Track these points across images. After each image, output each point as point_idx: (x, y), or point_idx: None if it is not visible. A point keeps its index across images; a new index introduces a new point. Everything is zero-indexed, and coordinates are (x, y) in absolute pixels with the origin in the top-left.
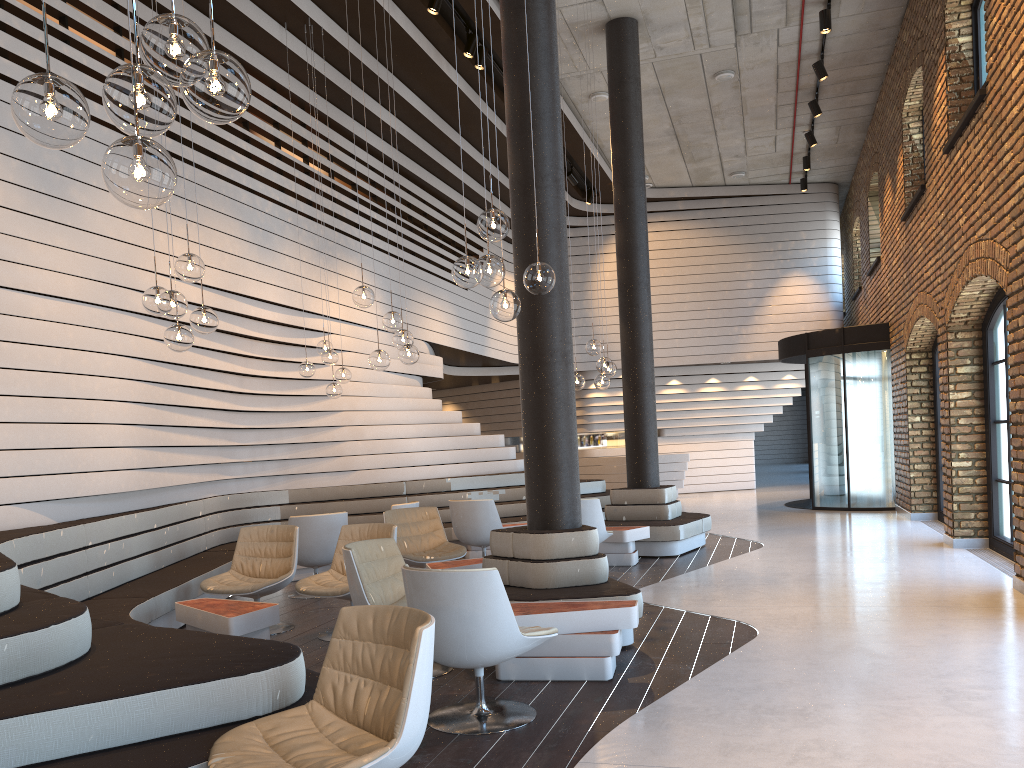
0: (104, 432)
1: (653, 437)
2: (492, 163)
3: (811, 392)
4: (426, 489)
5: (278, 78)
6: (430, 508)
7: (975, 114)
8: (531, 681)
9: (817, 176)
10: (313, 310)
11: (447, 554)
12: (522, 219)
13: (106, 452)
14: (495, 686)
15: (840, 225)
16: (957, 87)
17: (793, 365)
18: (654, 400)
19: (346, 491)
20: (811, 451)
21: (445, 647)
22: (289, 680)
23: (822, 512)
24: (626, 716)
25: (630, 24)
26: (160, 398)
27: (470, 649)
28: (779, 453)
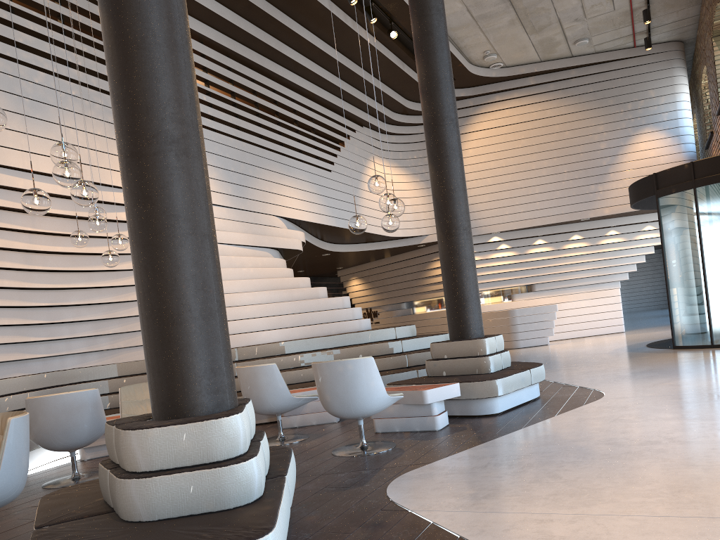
0: None
1: (472, 284)
2: (338, 51)
3: (663, 232)
4: (259, 354)
5: None
6: None
7: None
8: None
9: (661, 35)
10: (115, 184)
11: None
12: None
13: None
14: None
15: (690, 87)
16: None
17: (652, 216)
18: (470, 244)
19: None
20: (668, 291)
21: None
22: None
23: (683, 351)
24: None
25: None
26: None
27: None
28: (654, 301)
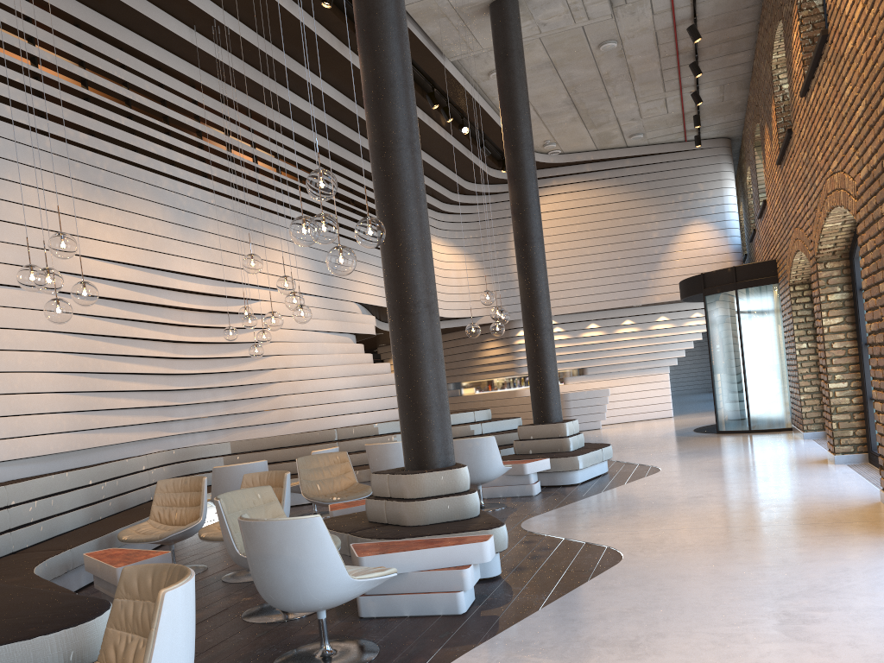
0: (29, 401)
1: (553, 376)
2: None
3: (709, 327)
4: (356, 434)
5: (195, 76)
6: (341, 453)
7: (822, 55)
8: (390, 617)
9: (710, 132)
10: (240, 280)
11: (353, 494)
12: (381, 181)
13: (32, 419)
14: (354, 624)
15: (738, 176)
16: (810, 34)
17: (700, 304)
18: (553, 342)
19: (283, 440)
20: (713, 380)
21: (277, 594)
22: (85, 640)
23: (725, 435)
24: (462, 653)
25: (511, 3)
26: (89, 367)
27: (299, 595)
28: (702, 383)
